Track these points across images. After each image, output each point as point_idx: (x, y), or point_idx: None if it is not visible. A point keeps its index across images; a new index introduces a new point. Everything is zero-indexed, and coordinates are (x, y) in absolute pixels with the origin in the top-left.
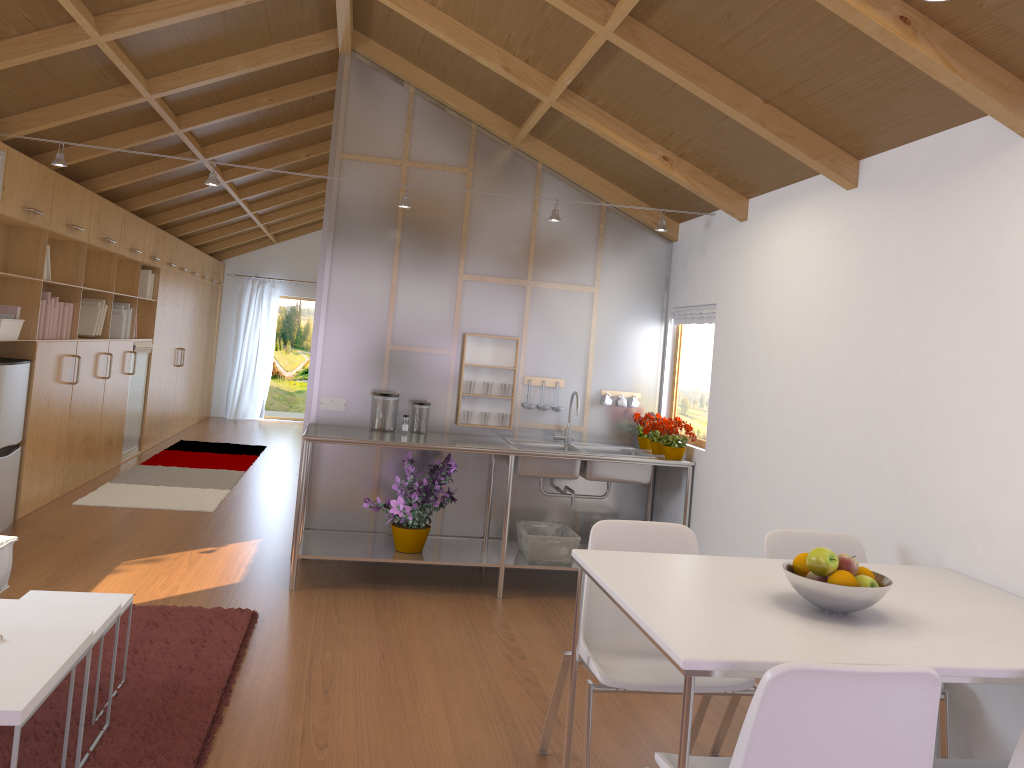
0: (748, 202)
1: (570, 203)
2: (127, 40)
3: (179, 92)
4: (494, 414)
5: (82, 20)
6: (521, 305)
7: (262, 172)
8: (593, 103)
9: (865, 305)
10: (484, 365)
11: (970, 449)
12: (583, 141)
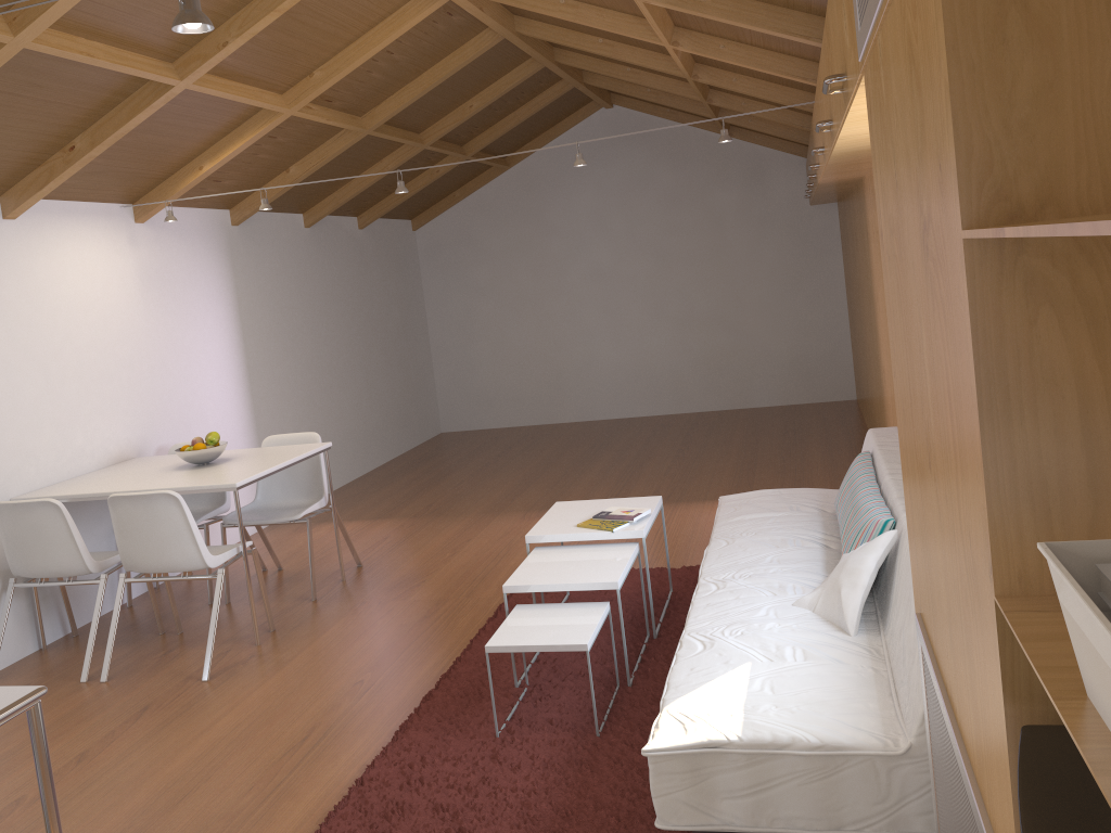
0: None
1: None
2: None
3: None
4: None
5: None
6: None
7: None
8: None
9: None
10: None
11: (11, 415)
12: None
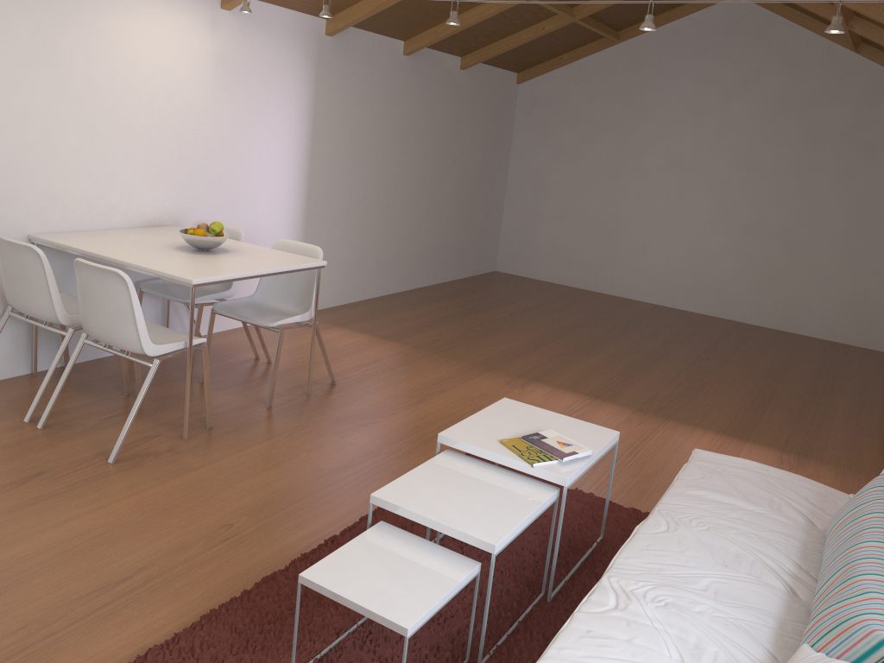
0: None
1: None
2: None
3: None
4: None
5: None
6: None
7: None
8: None
9: None
10: None
11: (45, 159)
12: None
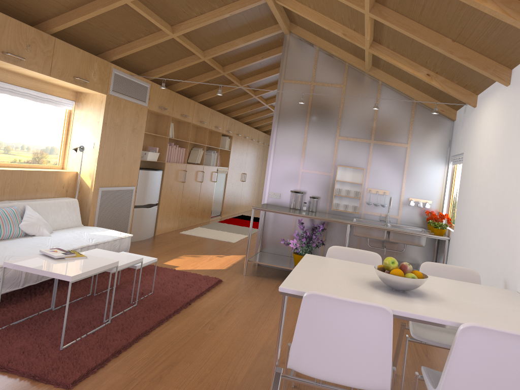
0: (477, 97)
1: (395, 101)
2: (188, 35)
3: (220, 56)
4: (351, 206)
5: (163, 28)
6: (367, 152)
7: (274, 92)
8: (388, 48)
9: (506, 149)
10: (346, 181)
11: None
12: (395, 68)
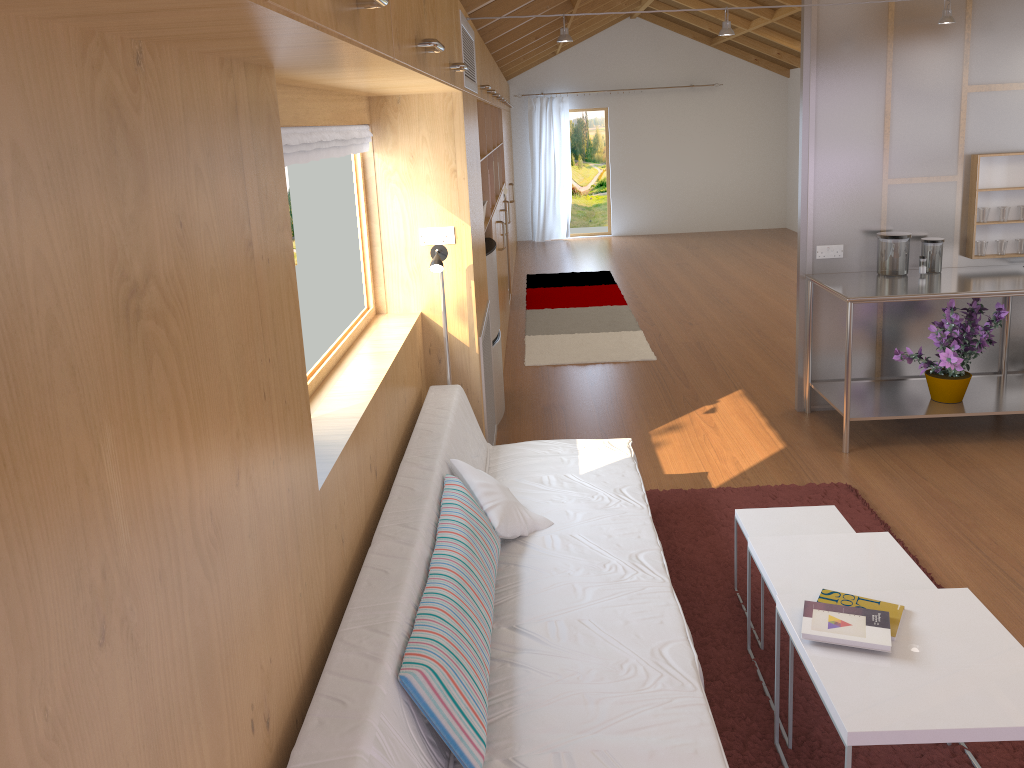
0: None
1: None
2: None
3: None
4: (1009, 241)
5: None
6: None
7: None
8: None
9: None
10: (997, 188)
11: None
12: None
